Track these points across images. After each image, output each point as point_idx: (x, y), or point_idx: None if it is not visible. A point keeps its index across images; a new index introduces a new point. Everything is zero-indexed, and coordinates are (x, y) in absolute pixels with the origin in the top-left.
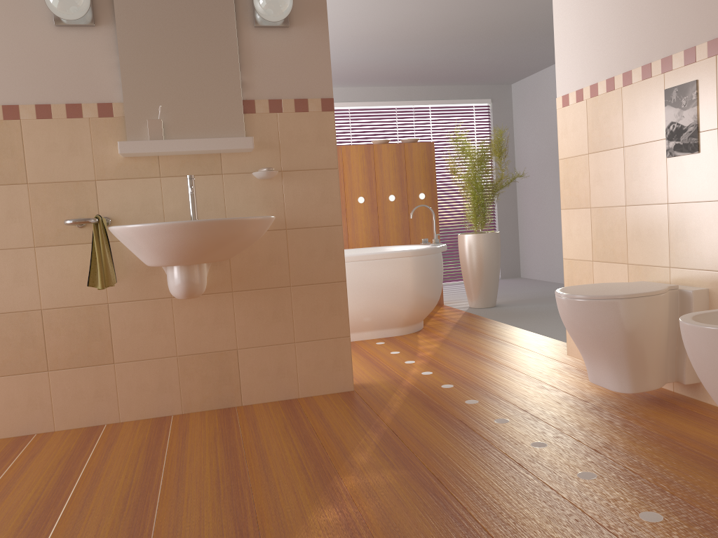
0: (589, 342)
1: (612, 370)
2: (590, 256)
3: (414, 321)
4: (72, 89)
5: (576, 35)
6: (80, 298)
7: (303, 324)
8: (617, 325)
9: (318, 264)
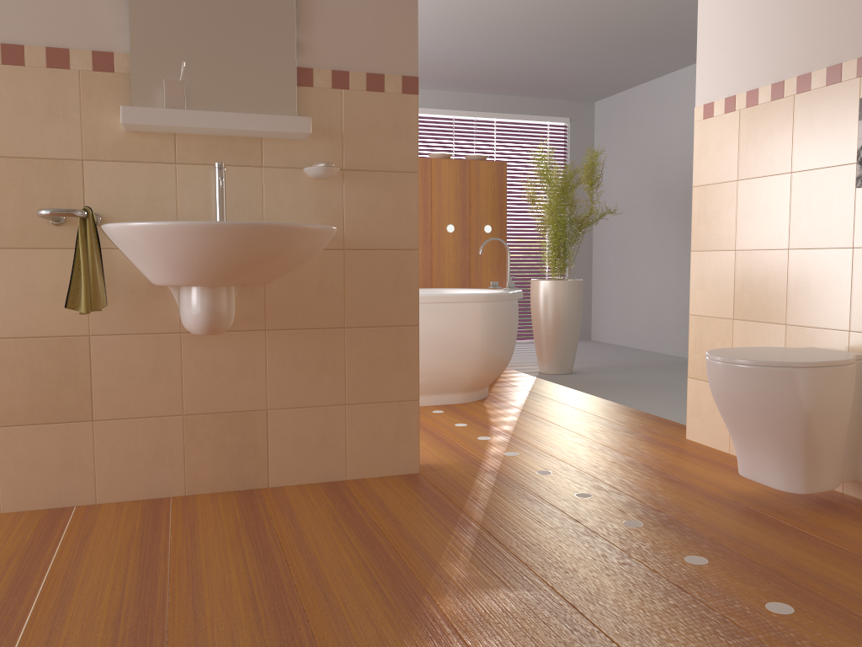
0: (752, 423)
1: (780, 462)
2: (729, 313)
3: (480, 386)
4: (57, 27)
5: (731, 26)
6: (50, 325)
7: (359, 380)
8: (795, 402)
9: (384, 300)
